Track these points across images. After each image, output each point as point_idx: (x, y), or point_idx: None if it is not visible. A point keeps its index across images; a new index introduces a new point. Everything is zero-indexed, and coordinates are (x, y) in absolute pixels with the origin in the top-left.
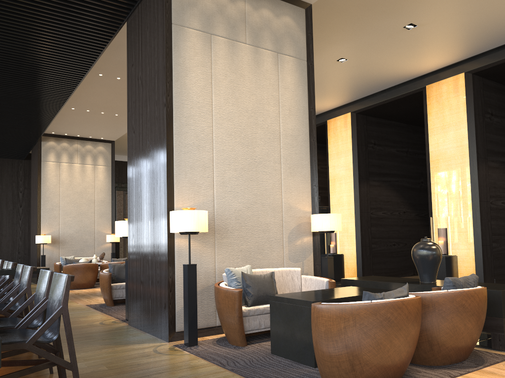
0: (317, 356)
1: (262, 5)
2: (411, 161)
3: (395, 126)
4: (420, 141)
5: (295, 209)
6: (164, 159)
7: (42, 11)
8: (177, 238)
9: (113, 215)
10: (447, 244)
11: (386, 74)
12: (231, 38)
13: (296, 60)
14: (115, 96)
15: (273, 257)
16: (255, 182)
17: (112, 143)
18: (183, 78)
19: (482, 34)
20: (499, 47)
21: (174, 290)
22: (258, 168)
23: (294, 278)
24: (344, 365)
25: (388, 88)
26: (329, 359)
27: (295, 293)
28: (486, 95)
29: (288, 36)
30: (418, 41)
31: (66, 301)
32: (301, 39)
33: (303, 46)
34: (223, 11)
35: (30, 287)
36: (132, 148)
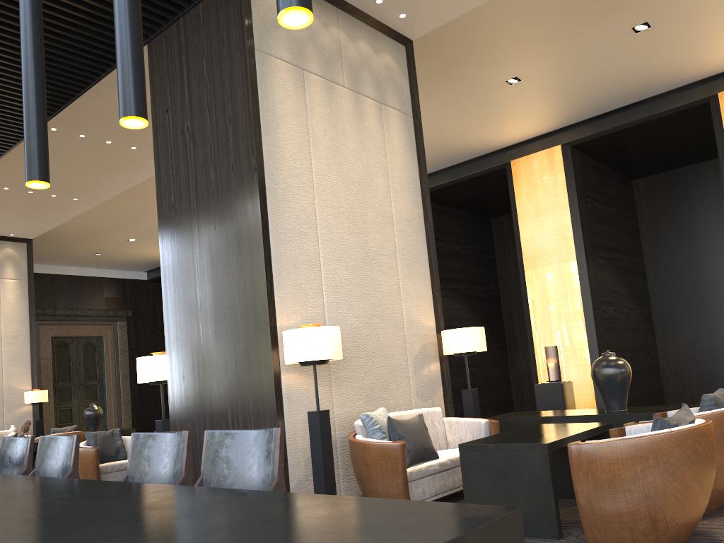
0: (590, 518)
1: (358, 35)
2: (478, 261)
3: (457, 215)
4: (486, 235)
5: (418, 325)
6: (258, 251)
7: (8, 16)
8: (284, 373)
9: (34, 359)
10: (561, 367)
11: (463, 144)
12: (327, 77)
13: (401, 115)
14: (63, 165)
15: (400, 395)
16: (371, 286)
17: (29, 243)
18: (274, 131)
19: (590, 96)
20: (604, 113)
21: (286, 455)
22: (372, 265)
23: (435, 423)
24: (643, 524)
25: (459, 163)
26: (616, 518)
27: (486, 438)
28: (585, 174)
29: (391, 81)
30: (516, 101)
31: (282, 471)
32: (405, 87)
33: (407, 96)
34: (315, 38)
35: (77, 470)
36: (172, 239)
